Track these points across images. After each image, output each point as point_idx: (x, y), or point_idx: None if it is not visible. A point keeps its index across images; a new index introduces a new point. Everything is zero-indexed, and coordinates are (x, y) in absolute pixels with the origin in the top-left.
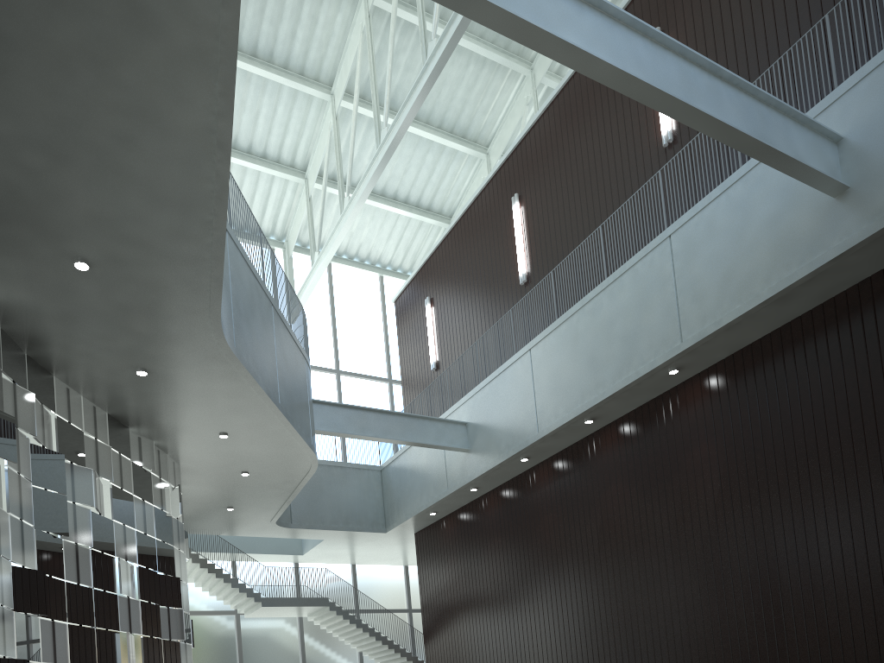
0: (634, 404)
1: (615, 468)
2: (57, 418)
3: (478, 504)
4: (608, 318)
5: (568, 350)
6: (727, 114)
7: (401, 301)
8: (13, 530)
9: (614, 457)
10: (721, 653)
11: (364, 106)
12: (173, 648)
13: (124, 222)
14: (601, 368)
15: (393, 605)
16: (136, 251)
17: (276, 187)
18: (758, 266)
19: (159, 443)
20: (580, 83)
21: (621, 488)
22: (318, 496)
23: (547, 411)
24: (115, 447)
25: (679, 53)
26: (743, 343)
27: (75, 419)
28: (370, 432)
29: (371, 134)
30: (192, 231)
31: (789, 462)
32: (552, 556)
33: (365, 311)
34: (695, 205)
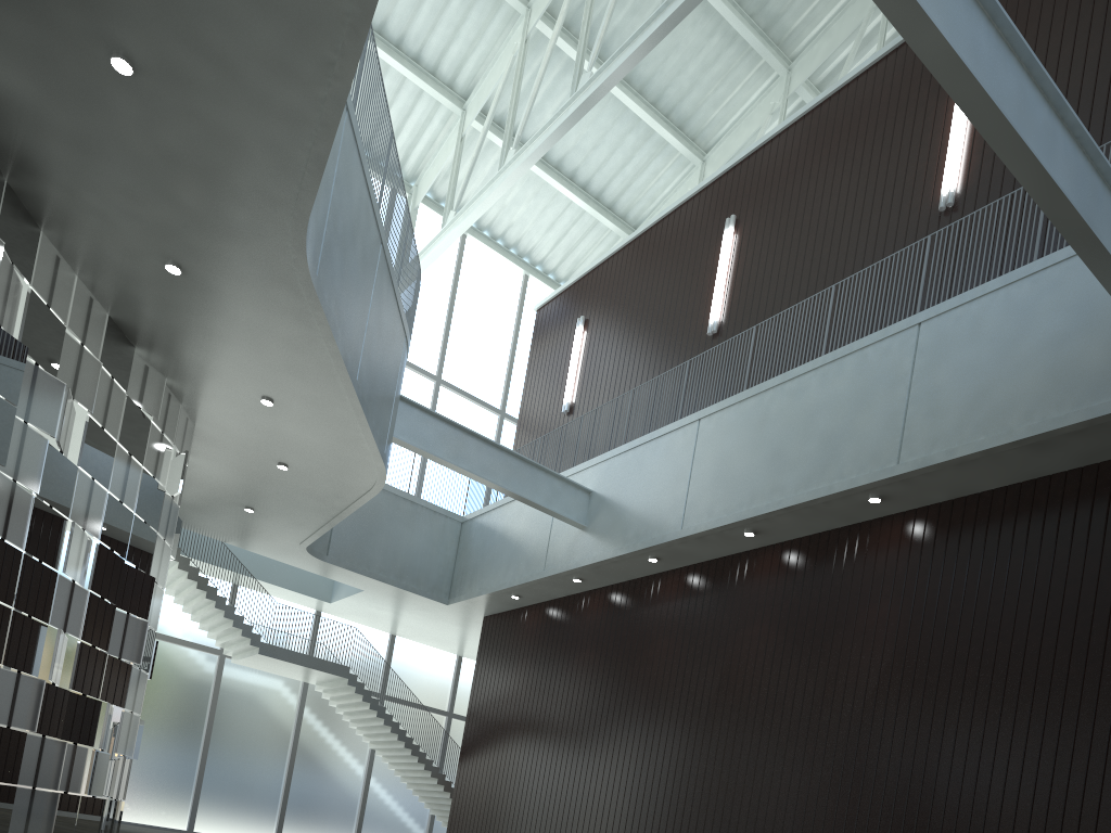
0: (811, 528)
1: (764, 603)
2: (31, 293)
3: (577, 602)
4: (811, 407)
5: (748, 435)
6: (1057, 171)
7: (546, 312)
8: None
9: (767, 588)
10: None
11: (566, 40)
12: (120, 671)
13: (204, 17)
14: (785, 468)
15: (430, 702)
16: (210, 72)
17: (422, 108)
18: (1021, 394)
19: (173, 384)
20: (855, 96)
21: (765, 630)
22: (371, 531)
23: (701, 505)
24: (107, 367)
25: (1025, 64)
26: (971, 489)
27: (58, 306)
28: (465, 464)
29: (565, 81)
30: (300, 69)
31: (986, 654)
32: (654, 693)
33: (494, 313)
34: (963, 293)
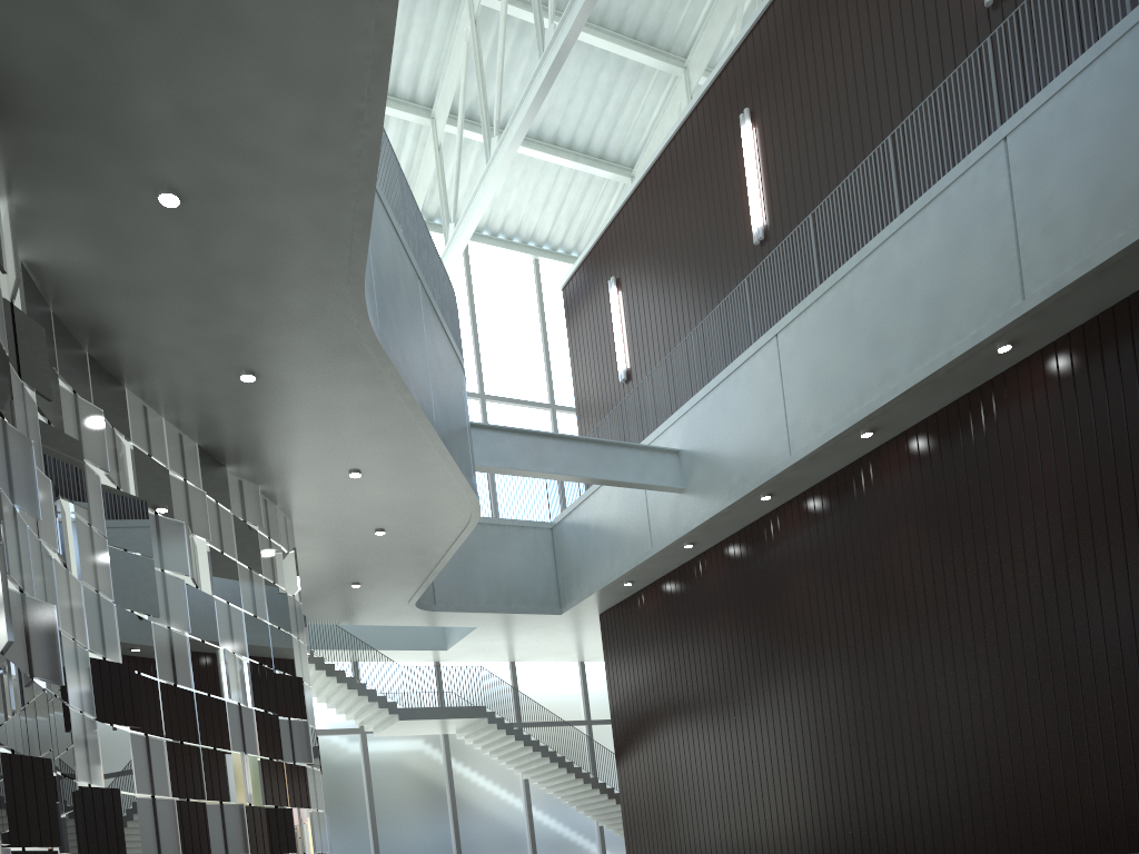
0: (936, 404)
1: (903, 501)
2: (133, 448)
3: (693, 568)
4: (901, 275)
5: (837, 331)
6: None
7: (573, 288)
8: (88, 606)
9: (902, 485)
10: (1072, 758)
11: (513, 3)
12: (298, 775)
13: (234, 119)
14: (890, 351)
15: (566, 716)
16: (249, 171)
17: (392, 134)
18: None
19: (266, 489)
20: None
21: (913, 529)
22: (469, 567)
23: (804, 423)
24: (210, 493)
25: None
26: (1117, 296)
27: (157, 452)
28: (549, 468)
29: (523, 46)
30: (332, 132)
31: None
32: (805, 634)
33: (516, 310)
34: (1049, 84)
